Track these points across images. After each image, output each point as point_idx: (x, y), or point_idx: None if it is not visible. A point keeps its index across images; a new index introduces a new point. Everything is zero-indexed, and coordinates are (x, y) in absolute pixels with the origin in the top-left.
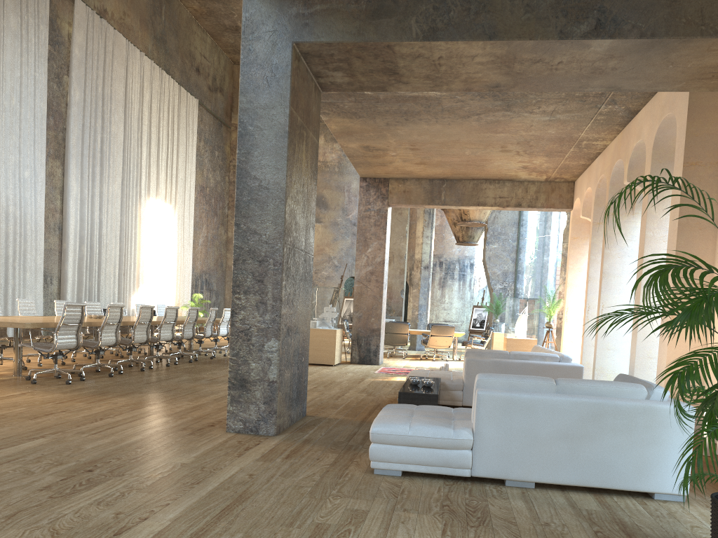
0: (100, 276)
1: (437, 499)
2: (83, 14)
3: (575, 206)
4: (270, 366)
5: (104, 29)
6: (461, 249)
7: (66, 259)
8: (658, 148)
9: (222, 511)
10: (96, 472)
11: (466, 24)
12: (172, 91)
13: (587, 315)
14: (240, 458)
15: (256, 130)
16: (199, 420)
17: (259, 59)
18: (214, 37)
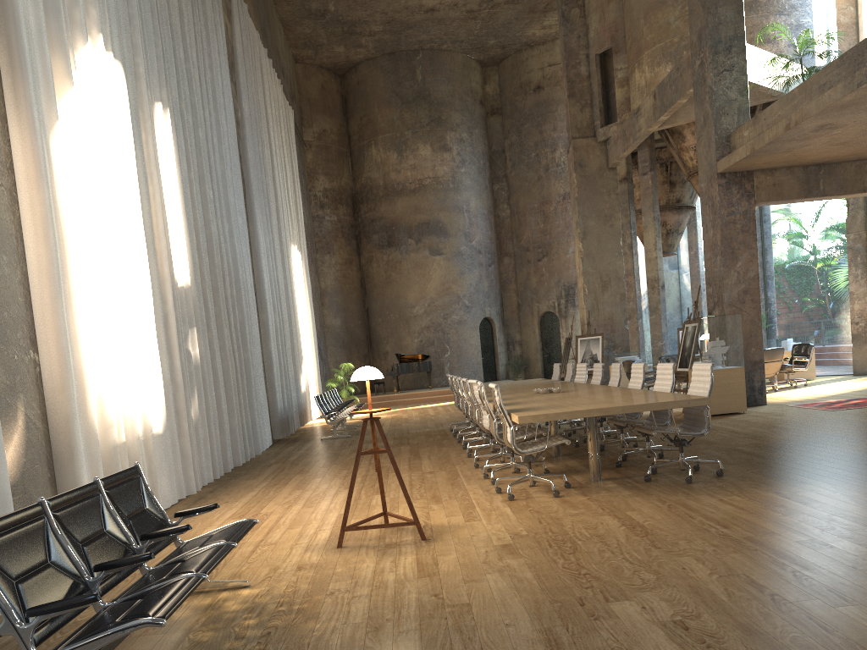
0: (286, 353)
1: None
2: None
3: None
4: None
5: (246, 17)
6: None
7: (269, 335)
8: None
9: None
10: None
11: None
12: (281, 100)
13: None
14: None
15: None
16: None
17: None
18: (287, 27)
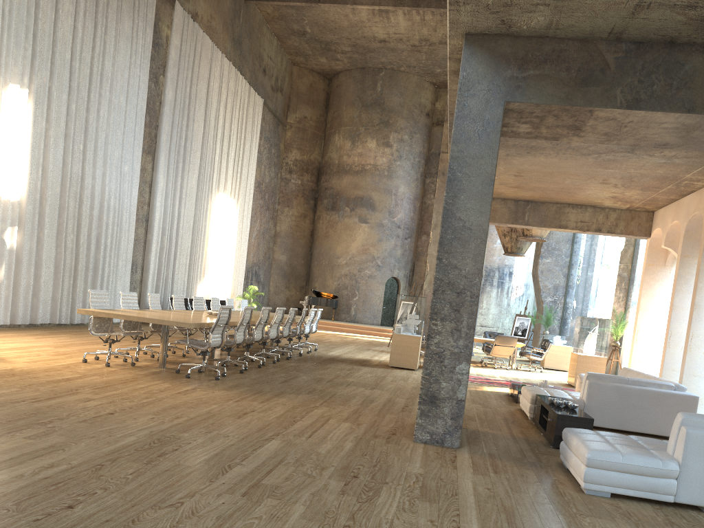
0: (175, 266)
1: (664, 522)
2: (180, 18)
3: (653, 235)
4: (459, 386)
5: (196, 32)
6: (501, 258)
7: (150, 249)
8: None
9: (509, 524)
10: (362, 478)
11: (667, 98)
12: (244, 91)
13: (668, 341)
14: (458, 471)
15: (464, 177)
16: (376, 427)
17: (472, 114)
18: (280, 39)
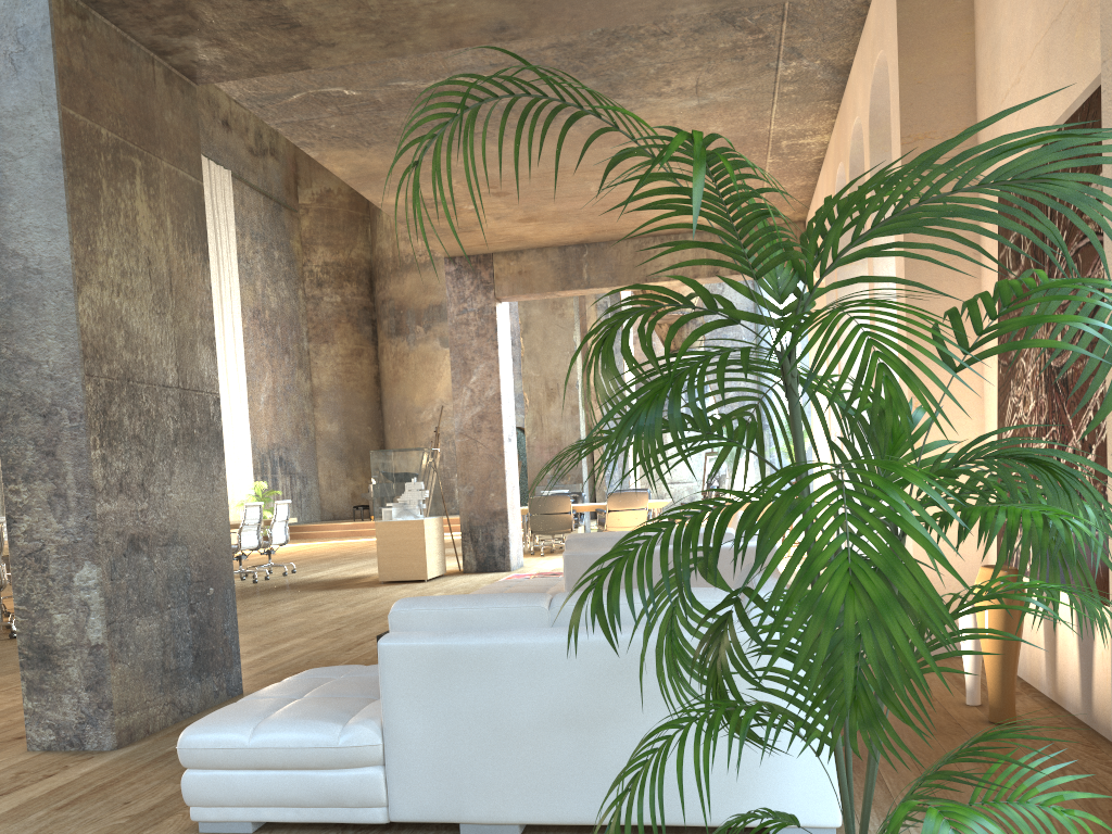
0: None
1: None
2: None
3: None
4: (88, 617)
5: None
6: None
7: None
8: (880, 126)
9: None
10: None
11: None
12: None
13: None
14: None
15: (4, 161)
16: (12, 728)
17: None
18: None
